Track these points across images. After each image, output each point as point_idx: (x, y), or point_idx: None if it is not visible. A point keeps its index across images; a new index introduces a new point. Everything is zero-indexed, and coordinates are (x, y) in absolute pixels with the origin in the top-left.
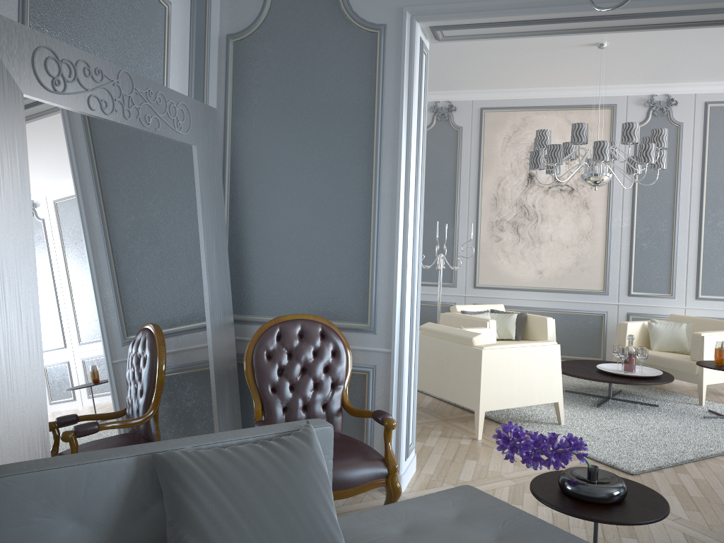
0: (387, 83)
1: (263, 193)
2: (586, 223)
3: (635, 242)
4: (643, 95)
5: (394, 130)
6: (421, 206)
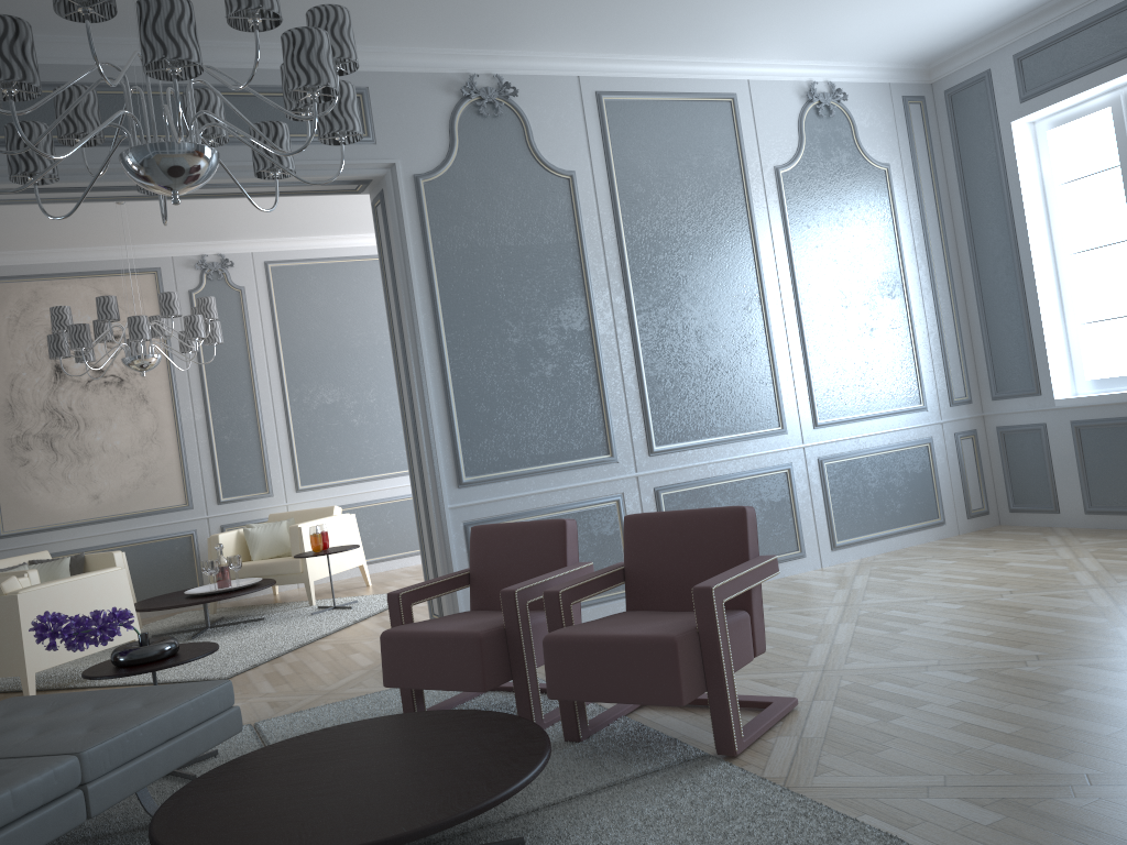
0: None
1: None
2: (148, 422)
3: (215, 436)
4: (192, 255)
5: None
6: None
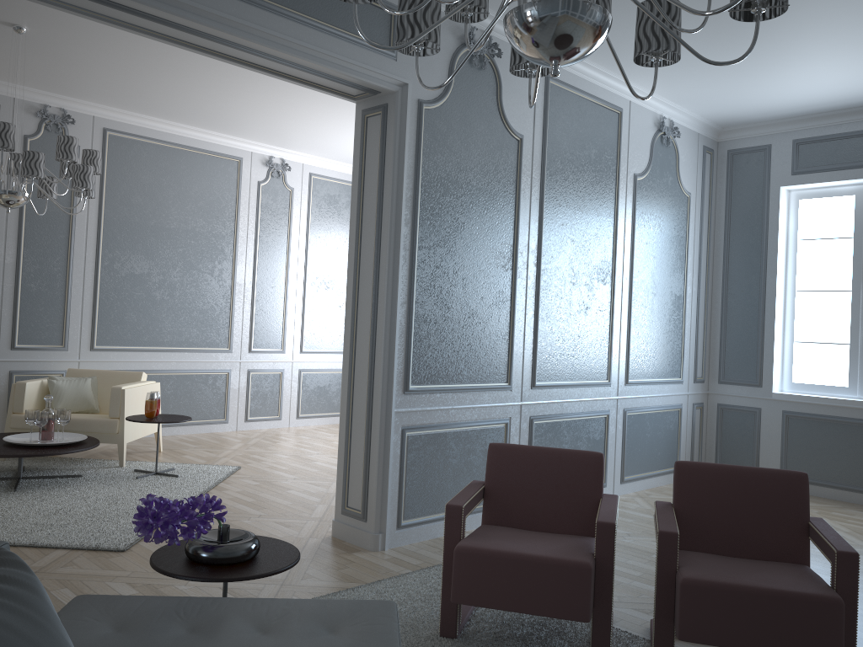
0: None
1: None
2: None
3: (21, 283)
4: (35, 102)
5: None
6: None
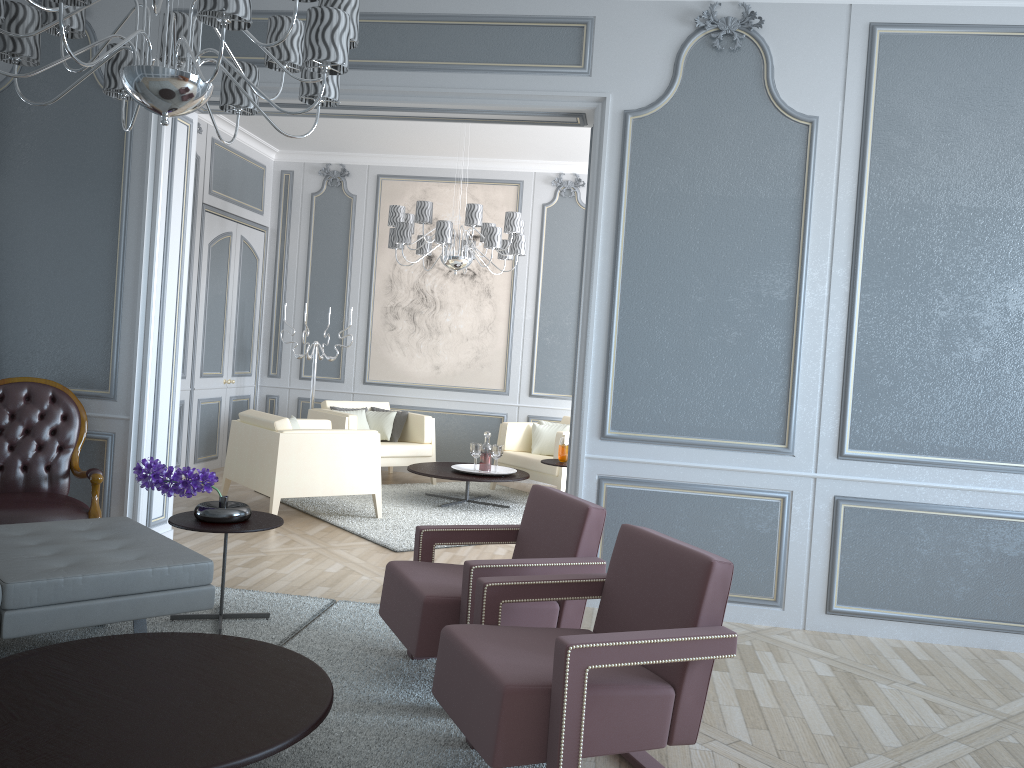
0: (135, 152)
1: (9, 255)
2: (488, 313)
3: (538, 337)
4: (551, 172)
5: (140, 199)
6: (179, 277)
